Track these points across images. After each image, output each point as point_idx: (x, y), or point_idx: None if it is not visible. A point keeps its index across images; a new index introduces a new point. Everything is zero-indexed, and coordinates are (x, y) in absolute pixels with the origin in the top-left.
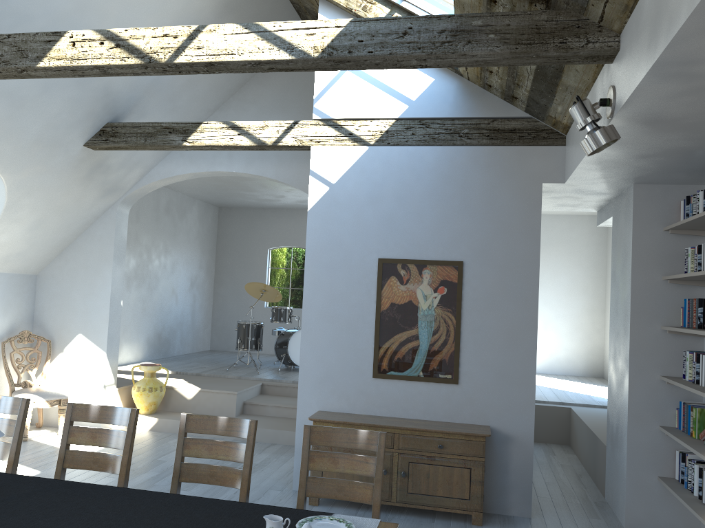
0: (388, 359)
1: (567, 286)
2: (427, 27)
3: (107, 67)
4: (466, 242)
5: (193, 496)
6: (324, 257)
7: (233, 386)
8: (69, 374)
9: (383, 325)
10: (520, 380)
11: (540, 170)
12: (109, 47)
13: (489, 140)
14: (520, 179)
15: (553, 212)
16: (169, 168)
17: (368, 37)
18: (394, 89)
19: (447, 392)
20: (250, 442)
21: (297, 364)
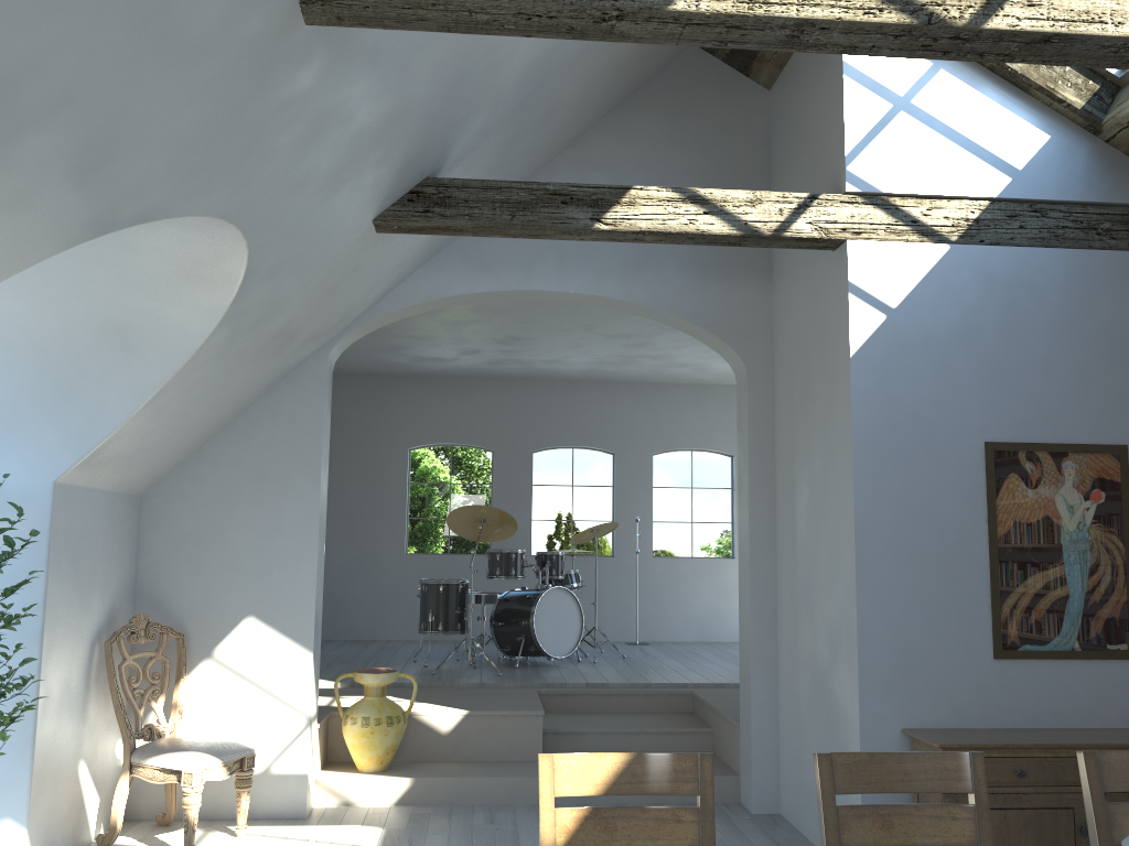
0: (1018, 622)
1: None
2: None
3: (827, 25)
4: (1127, 412)
5: None
6: (888, 441)
7: (507, 700)
8: (226, 702)
9: (1003, 562)
10: None
11: None
12: None
13: None
14: None
15: None
16: (437, 282)
17: None
18: (985, 148)
19: (1123, 676)
20: None
21: (548, 652)
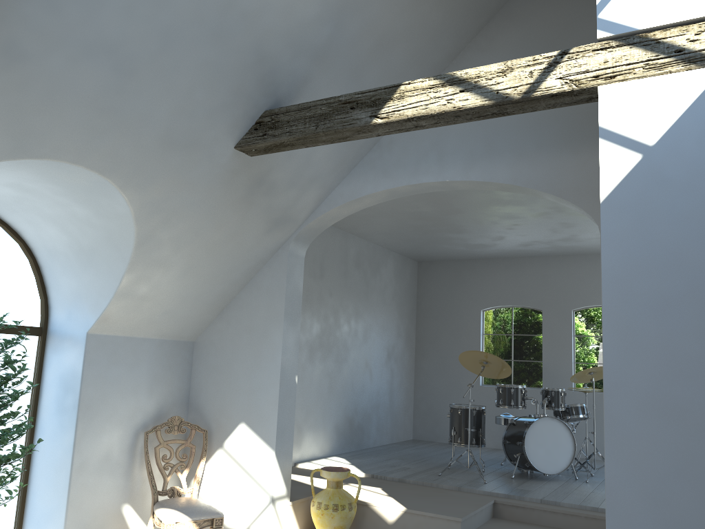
0: None
1: None
2: None
3: None
4: None
5: None
6: (644, 288)
7: (452, 504)
8: (228, 479)
9: None
10: None
11: None
12: None
13: None
14: None
15: None
16: (354, 187)
17: None
18: None
19: None
20: None
21: (539, 469)
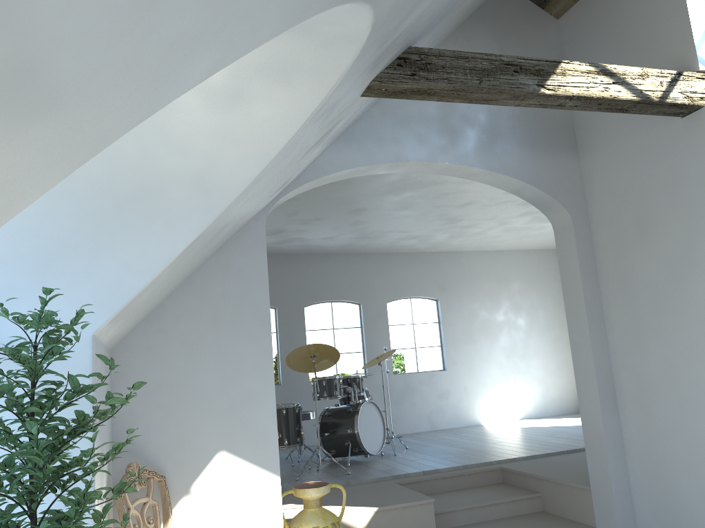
0: None
1: (547, 321)
2: None
3: None
4: None
5: None
6: None
7: (389, 494)
8: None
9: None
10: None
11: None
12: None
13: None
14: None
15: (531, 246)
16: (347, 156)
17: None
18: None
19: None
20: None
21: (368, 451)
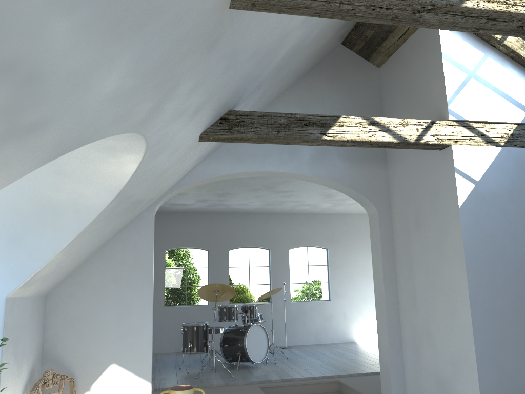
0: None
1: None
2: None
3: None
4: None
5: None
6: (481, 253)
7: None
8: None
9: None
10: None
11: None
12: None
13: None
14: None
15: None
16: (214, 167)
17: None
18: (512, 97)
19: None
20: None
21: (253, 360)
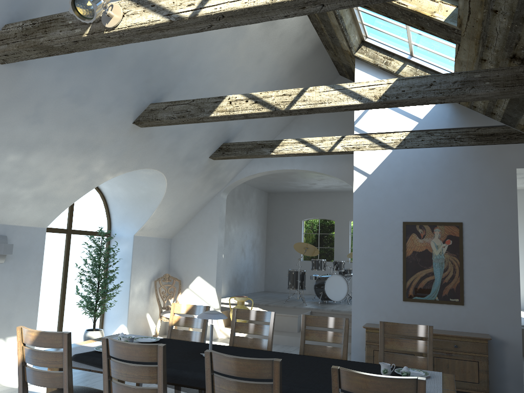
0: (413, 288)
1: None
2: (445, 80)
3: (250, 114)
4: (463, 209)
5: (325, 357)
6: (366, 222)
7: (293, 312)
8: (192, 302)
9: (408, 266)
10: (509, 302)
11: (514, 160)
12: (251, 103)
13: (476, 142)
14: (500, 166)
15: None
16: (252, 169)
17: (408, 88)
18: (408, 112)
19: (456, 311)
20: (346, 331)
21: (331, 298)
